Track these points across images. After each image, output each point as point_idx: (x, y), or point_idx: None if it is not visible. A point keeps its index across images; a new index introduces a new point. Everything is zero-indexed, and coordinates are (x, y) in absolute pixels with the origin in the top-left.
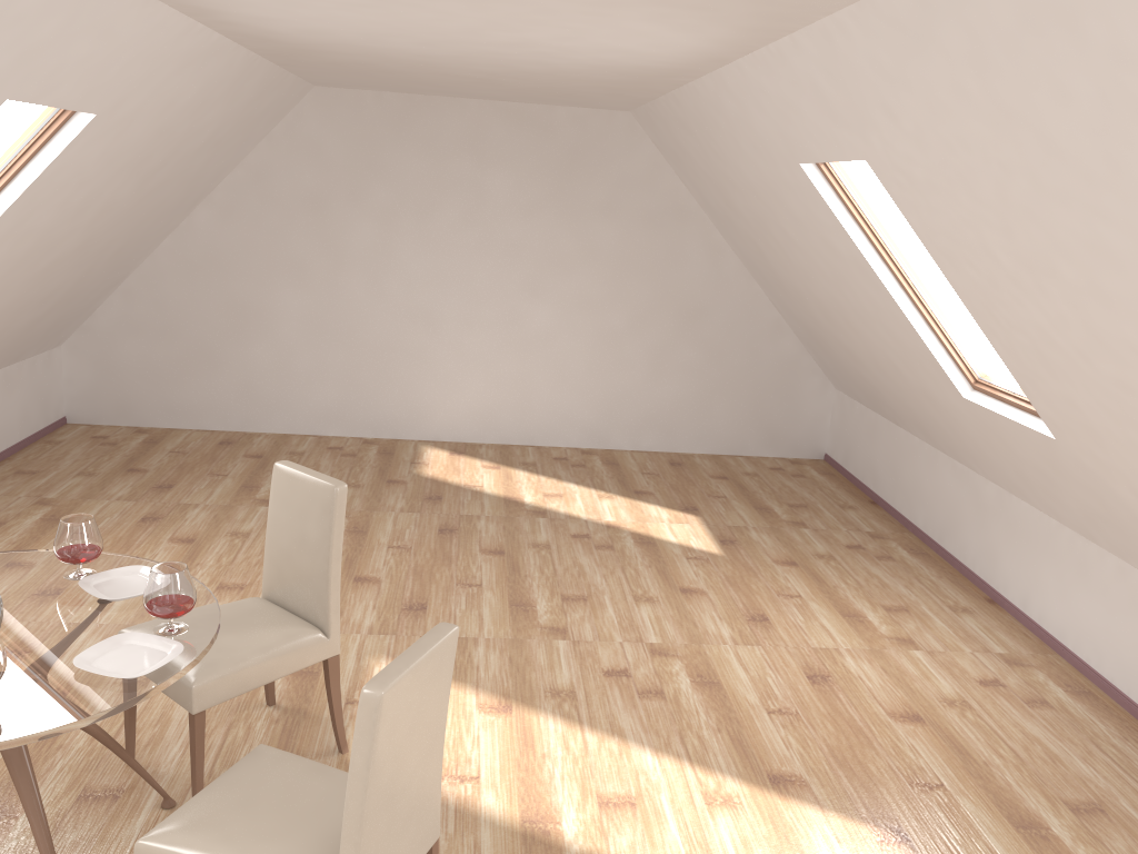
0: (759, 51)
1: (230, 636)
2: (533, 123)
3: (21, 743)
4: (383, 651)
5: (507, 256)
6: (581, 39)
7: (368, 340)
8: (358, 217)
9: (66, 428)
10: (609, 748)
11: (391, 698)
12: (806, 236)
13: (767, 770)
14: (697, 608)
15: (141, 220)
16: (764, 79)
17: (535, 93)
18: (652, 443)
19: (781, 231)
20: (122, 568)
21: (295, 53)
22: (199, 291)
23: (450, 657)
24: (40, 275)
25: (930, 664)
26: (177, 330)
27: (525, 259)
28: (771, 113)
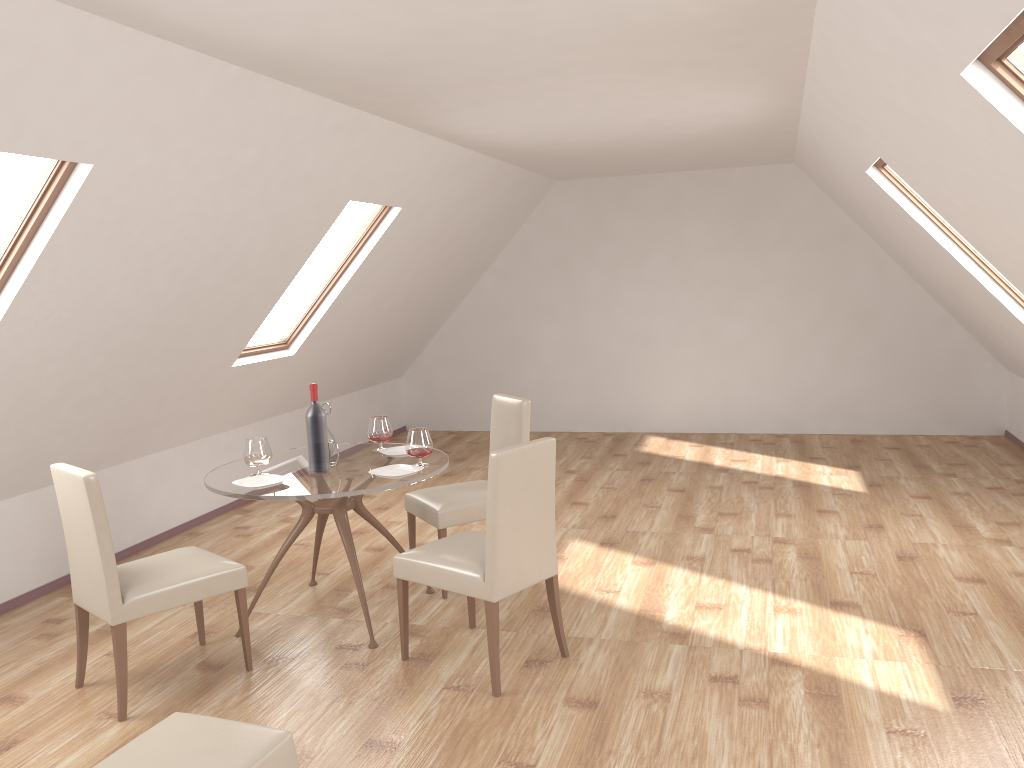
0: (804, 97)
1: (463, 492)
2: (717, 183)
3: (339, 495)
4: (578, 536)
5: (704, 285)
6: (682, 112)
7: (603, 358)
8: (591, 268)
9: (405, 433)
10: (716, 584)
11: (506, 460)
12: (904, 229)
13: (831, 599)
14: (825, 520)
15: (444, 282)
16: (817, 116)
17: (706, 160)
18: (839, 427)
19: (896, 231)
20: (402, 446)
21: (525, 157)
22: (487, 332)
23: (551, 455)
24: (381, 318)
25: (1016, 554)
26: (473, 361)
27: (718, 286)
28: (834, 139)
